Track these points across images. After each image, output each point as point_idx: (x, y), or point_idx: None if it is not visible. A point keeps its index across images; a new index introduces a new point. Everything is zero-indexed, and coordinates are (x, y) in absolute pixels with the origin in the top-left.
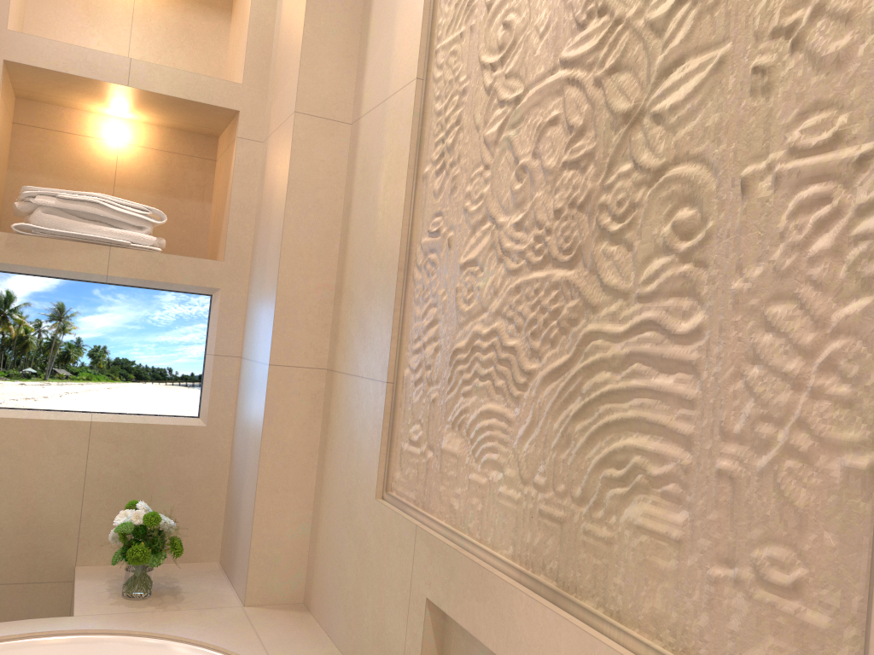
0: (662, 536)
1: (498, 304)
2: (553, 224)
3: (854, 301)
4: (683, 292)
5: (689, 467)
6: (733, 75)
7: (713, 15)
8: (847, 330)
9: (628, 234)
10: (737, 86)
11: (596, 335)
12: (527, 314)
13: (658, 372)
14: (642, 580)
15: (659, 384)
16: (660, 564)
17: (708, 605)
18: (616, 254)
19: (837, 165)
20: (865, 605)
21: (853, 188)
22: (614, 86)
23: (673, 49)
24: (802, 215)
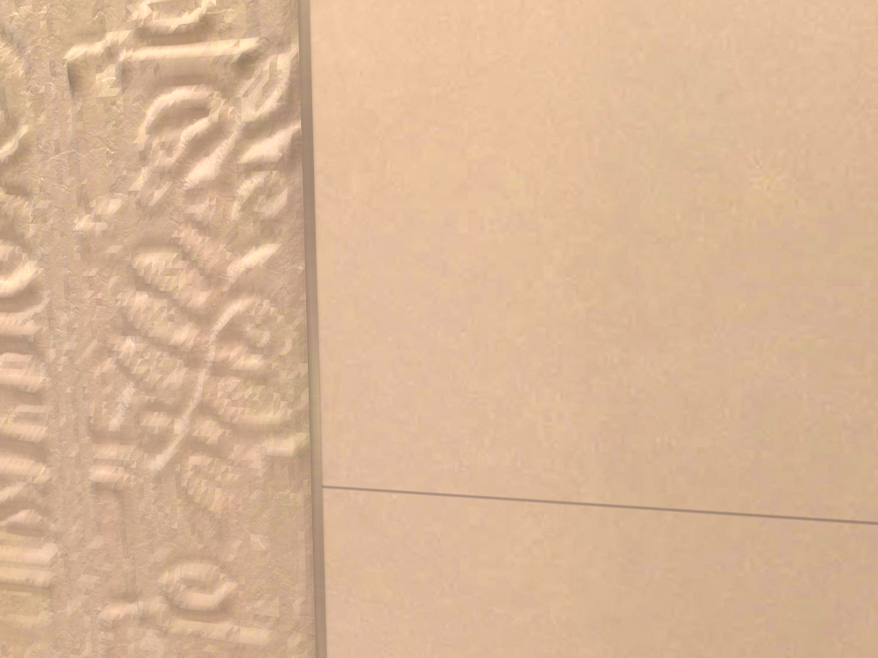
0: (22, 585)
1: None
2: None
3: (255, 249)
4: None
5: (49, 486)
6: None
7: None
8: (251, 287)
9: None
10: None
11: None
12: None
13: None
14: None
15: None
16: (24, 622)
17: (109, 657)
18: None
19: (212, 65)
20: (308, 606)
21: (237, 98)
22: None
23: None
24: (170, 129)
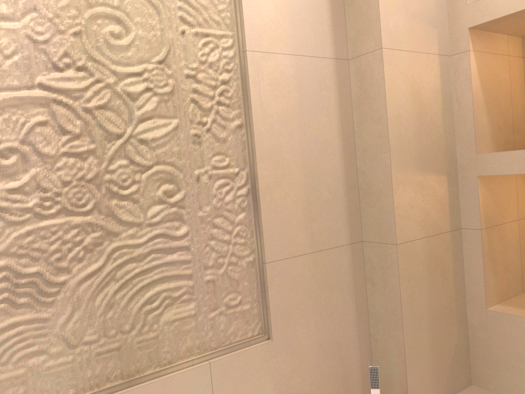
0: (187, 316)
1: (3, 247)
2: (62, 190)
3: (240, 214)
4: (174, 219)
5: (193, 285)
6: (182, 133)
7: (167, 104)
8: (240, 223)
9: (135, 195)
10: (185, 138)
11: (121, 247)
12: (47, 248)
13: (166, 254)
14: (178, 340)
15: (171, 259)
16: (187, 328)
17: (211, 328)
18: (127, 205)
19: (230, 174)
20: (257, 295)
21: (234, 181)
22: (103, 116)
23: (147, 112)
24: (220, 189)
